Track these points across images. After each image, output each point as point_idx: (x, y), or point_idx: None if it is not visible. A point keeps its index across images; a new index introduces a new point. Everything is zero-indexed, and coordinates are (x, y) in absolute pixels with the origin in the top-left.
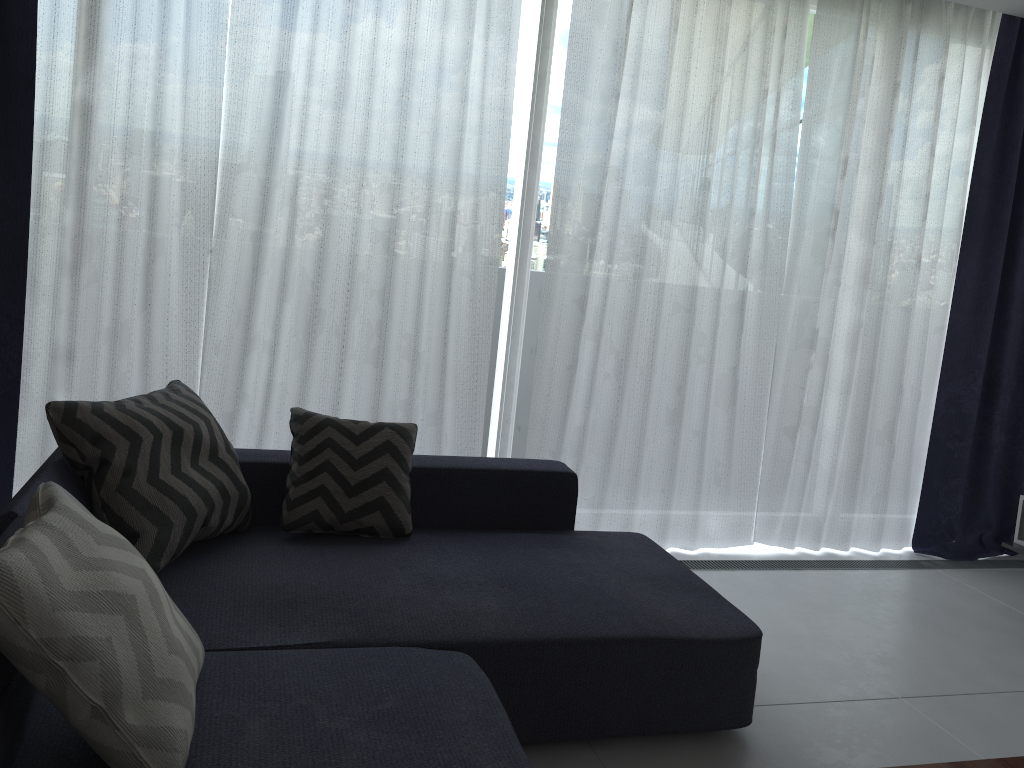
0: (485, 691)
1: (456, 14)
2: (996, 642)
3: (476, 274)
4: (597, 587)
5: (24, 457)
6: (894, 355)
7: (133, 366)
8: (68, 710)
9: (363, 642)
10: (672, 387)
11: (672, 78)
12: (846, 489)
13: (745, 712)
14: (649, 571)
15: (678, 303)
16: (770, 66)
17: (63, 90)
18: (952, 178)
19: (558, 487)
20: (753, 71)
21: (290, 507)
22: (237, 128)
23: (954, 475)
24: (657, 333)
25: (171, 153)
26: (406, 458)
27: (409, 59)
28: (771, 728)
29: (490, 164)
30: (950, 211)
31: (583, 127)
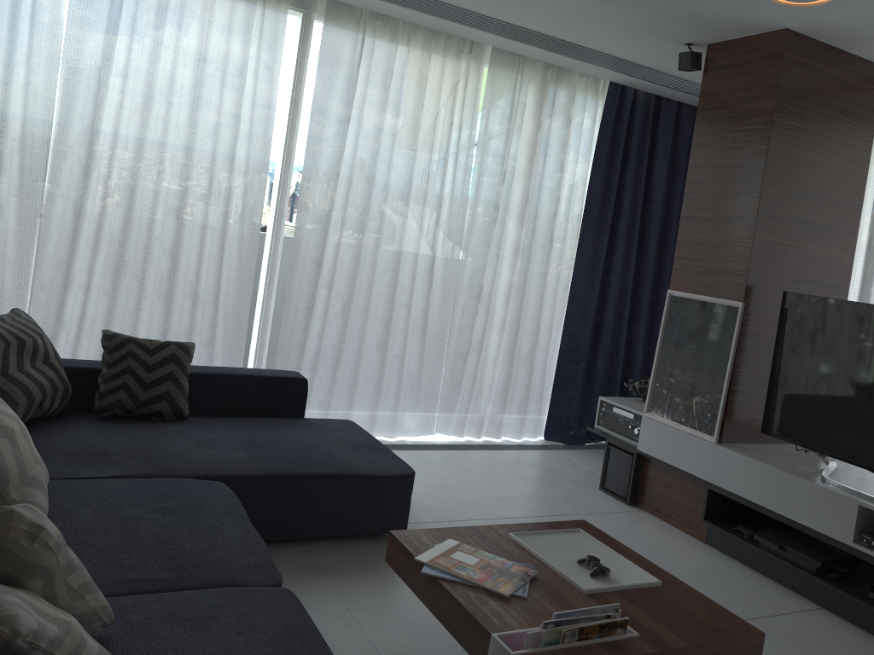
0: (232, 499)
1: (235, 54)
2: (577, 489)
3: (243, 240)
4: (313, 447)
5: None
6: (534, 305)
7: None
8: None
9: (153, 475)
10: (381, 324)
11: (388, 109)
12: (500, 396)
13: (402, 522)
14: (350, 440)
15: (388, 265)
16: (455, 106)
17: None
18: (576, 188)
19: (294, 388)
20: (444, 108)
21: (101, 397)
22: (65, 126)
23: (572, 387)
24: (372, 286)
25: (12, 141)
26: (186, 365)
27: (199, 85)
28: None
29: (256, 162)
30: (574, 210)
31: (324, 140)
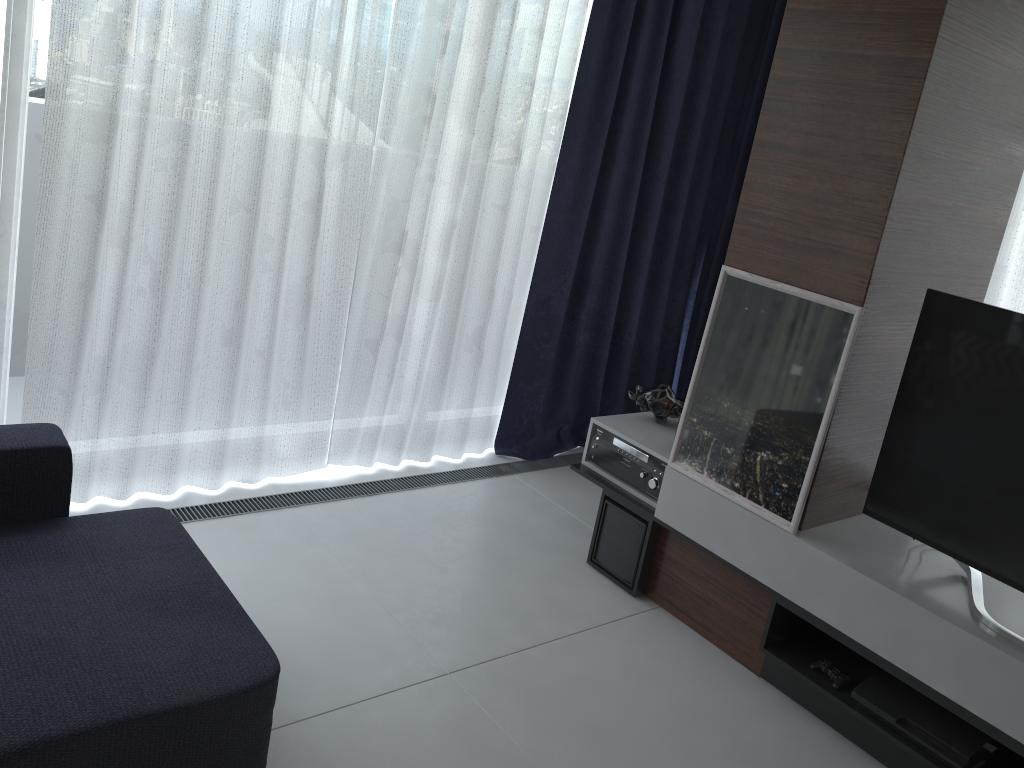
0: None
1: None
2: (555, 569)
3: None
4: (61, 638)
5: None
6: (488, 257)
7: None
8: None
9: None
10: (230, 302)
11: None
12: (431, 399)
13: (255, 764)
14: (152, 585)
15: (238, 200)
16: None
17: None
18: (560, 65)
19: (42, 467)
20: None
21: None
22: None
23: (539, 376)
24: (209, 238)
25: None
26: None
27: None
28: (293, 762)
29: None
30: (555, 102)
31: None
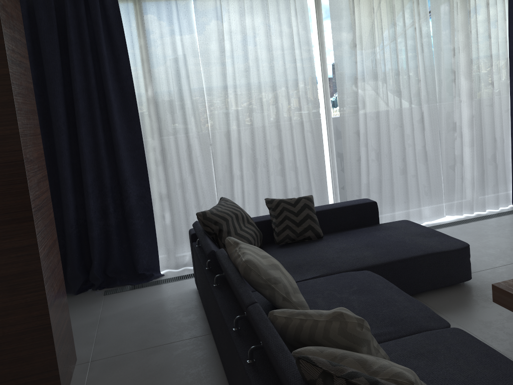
0: (382, 279)
1: (284, 27)
2: None
3: (313, 130)
4: (402, 241)
5: (158, 239)
6: (489, 126)
7: (190, 196)
8: (276, 299)
9: (331, 273)
10: (400, 159)
11: (375, 32)
12: (480, 186)
13: (469, 274)
14: (417, 232)
15: (396, 124)
16: (415, 17)
17: (143, 94)
18: (500, 45)
19: (370, 208)
20: (408, 21)
21: (277, 235)
22: (210, 94)
23: None
24: (390, 138)
25: (187, 109)
26: (313, 208)
27: (270, 50)
28: (479, 279)
29: (309, 85)
30: (502, 59)
31: (343, 61)
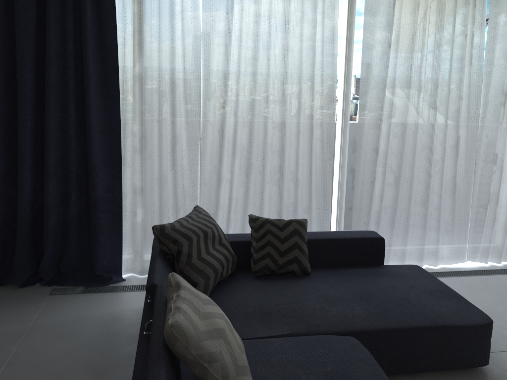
0: (369, 358)
1: (307, 13)
2: None
3: (323, 139)
4: (406, 298)
5: (125, 238)
6: None
7: (169, 194)
8: None
9: (306, 333)
10: (422, 187)
11: (416, 33)
12: None
13: (486, 359)
14: (428, 288)
15: (424, 146)
16: (468, 22)
17: (129, 70)
18: None
19: (375, 245)
20: (458, 25)
21: (255, 263)
22: (208, 80)
23: None
24: (414, 162)
25: (179, 94)
26: (304, 236)
27: (286, 38)
28: (498, 365)
29: (327, 85)
30: None
31: (372, 63)
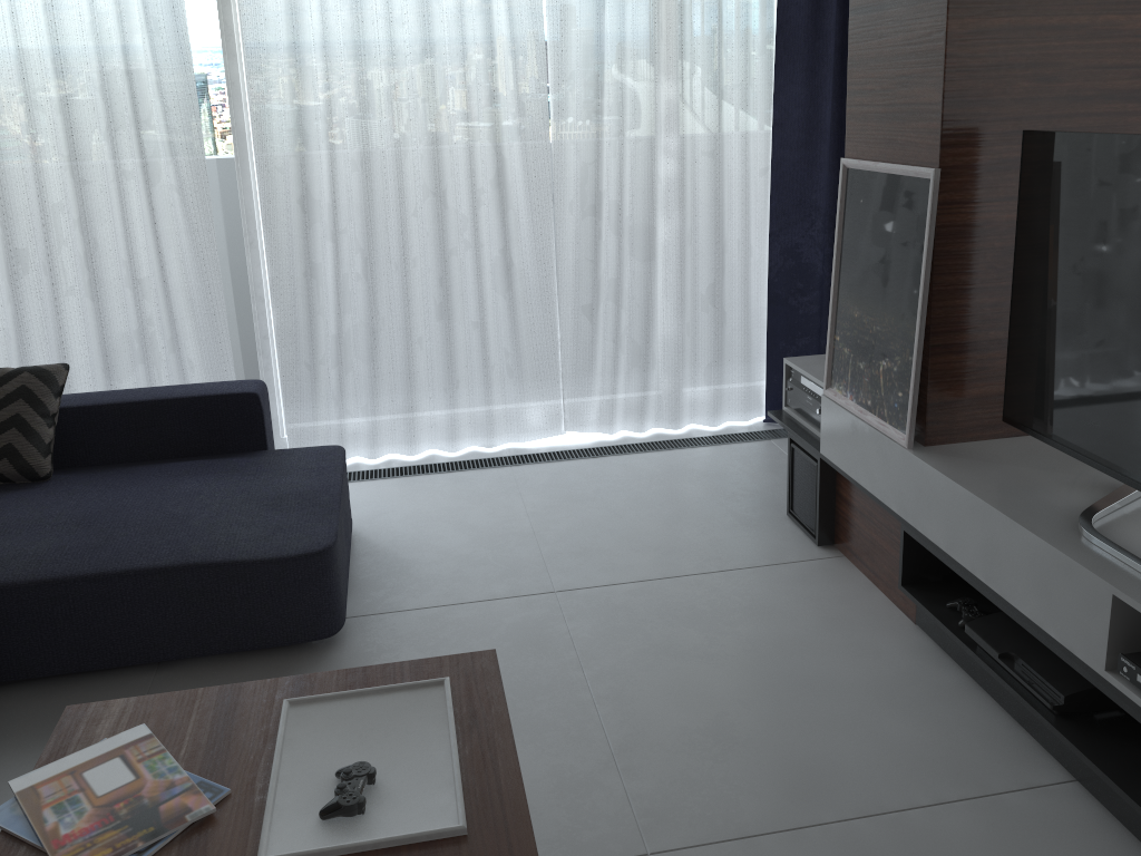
0: None
1: None
2: (744, 519)
3: (184, 187)
4: (188, 515)
5: None
6: (707, 209)
7: None
8: None
9: None
10: (435, 279)
11: None
12: (670, 364)
13: (320, 625)
14: (280, 490)
15: (426, 187)
16: None
17: None
18: None
19: (238, 409)
20: None
21: None
22: None
23: (801, 334)
24: (404, 223)
25: None
26: (45, 401)
27: None
28: (371, 636)
29: (174, 63)
30: (760, 29)
31: (270, 4)
